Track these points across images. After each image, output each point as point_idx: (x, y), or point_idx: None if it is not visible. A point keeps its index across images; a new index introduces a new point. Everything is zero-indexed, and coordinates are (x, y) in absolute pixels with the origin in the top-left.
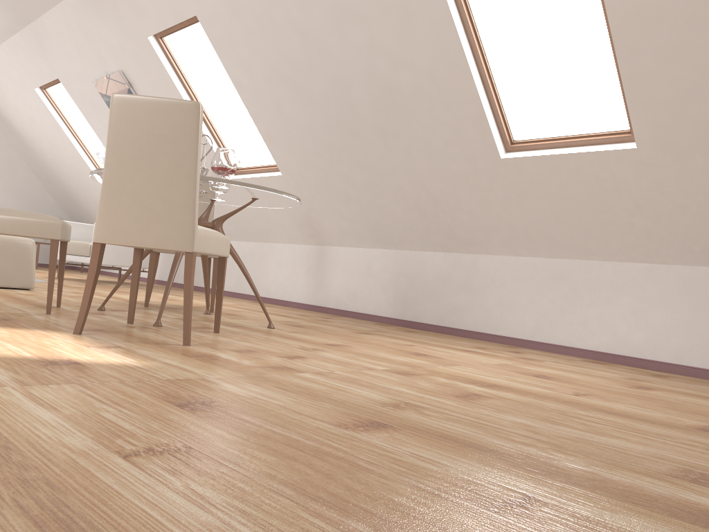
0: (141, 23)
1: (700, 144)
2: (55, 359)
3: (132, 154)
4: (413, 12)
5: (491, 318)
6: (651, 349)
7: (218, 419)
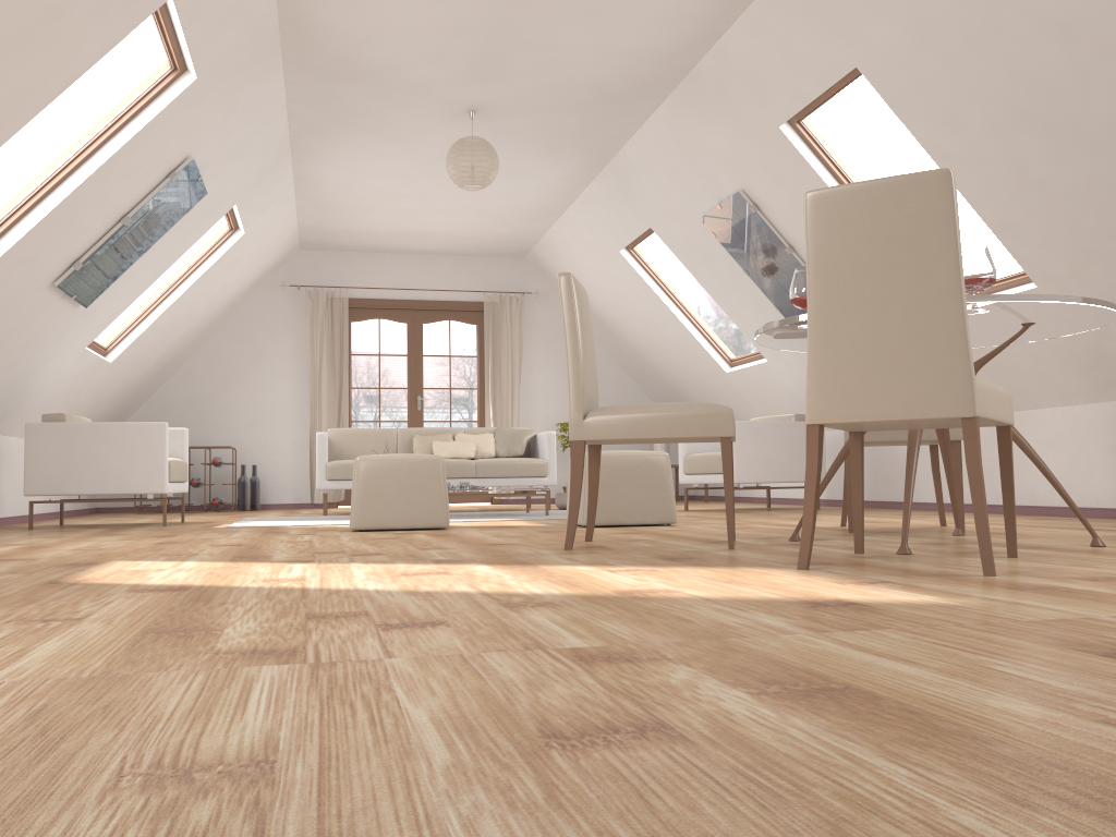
0: (767, 109)
1: None
2: (817, 600)
3: (848, 278)
4: None
5: None
6: None
7: None
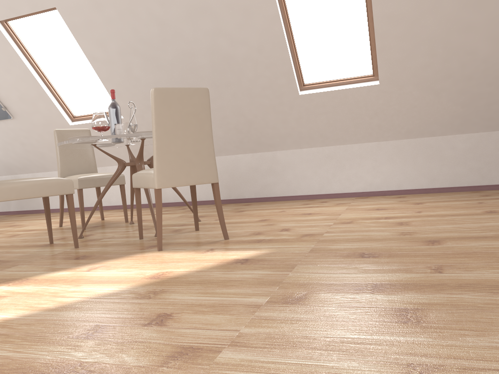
0: None
1: (411, 80)
2: (231, 261)
3: (172, 127)
4: (252, 12)
5: (291, 187)
6: (386, 185)
7: (397, 256)
